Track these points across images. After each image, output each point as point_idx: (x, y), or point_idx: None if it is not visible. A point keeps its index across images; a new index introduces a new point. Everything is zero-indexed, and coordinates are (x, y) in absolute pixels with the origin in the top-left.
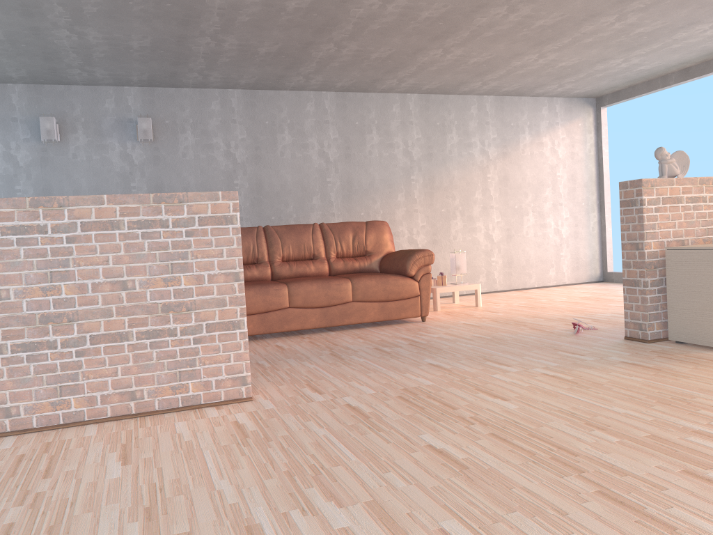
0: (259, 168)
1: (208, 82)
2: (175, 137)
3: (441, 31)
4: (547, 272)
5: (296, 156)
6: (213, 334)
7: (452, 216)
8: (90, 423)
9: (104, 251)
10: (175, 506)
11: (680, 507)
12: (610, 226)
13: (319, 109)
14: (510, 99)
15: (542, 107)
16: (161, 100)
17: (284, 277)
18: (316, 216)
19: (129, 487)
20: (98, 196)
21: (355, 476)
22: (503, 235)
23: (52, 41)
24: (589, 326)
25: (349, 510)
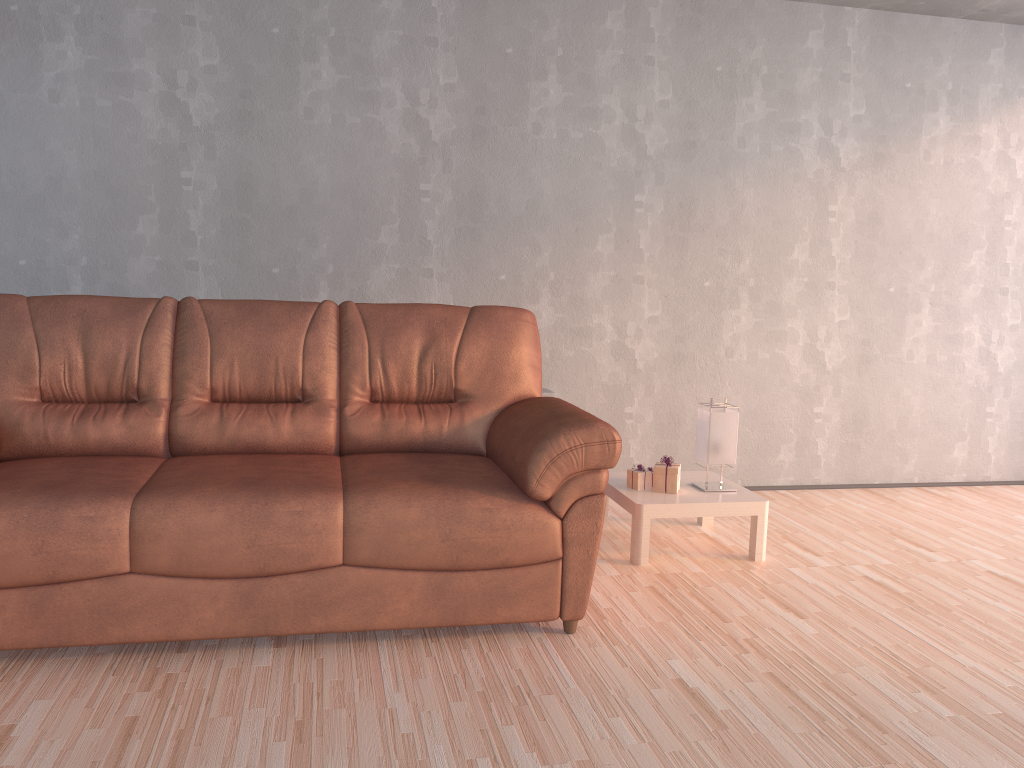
0: (248, 144)
1: None
2: (34, 50)
3: None
4: (948, 449)
5: (347, 122)
6: None
7: (728, 299)
8: None
9: None
10: None
11: None
12: None
13: (414, 8)
14: (912, 21)
15: (989, 49)
16: None
17: (200, 450)
18: (385, 275)
19: None
20: None
21: None
22: (851, 356)
23: None
24: None
25: None
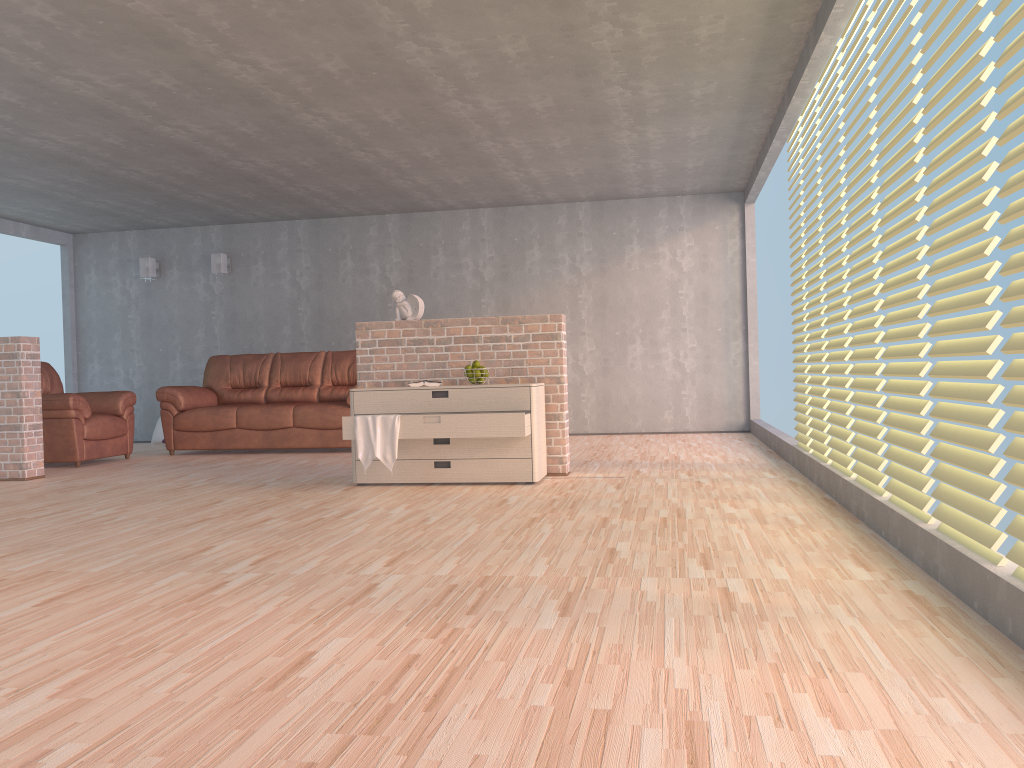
0: (321, 294)
1: (266, 217)
2: (249, 268)
3: (355, 170)
4: (661, 414)
5: (358, 281)
6: (3, 432)
7: None
8: None
9: None
10: None
11: None
12: (756, 359)
13: (382, 233)
14: (613, 203)
15: (658, 210)
16: (238, 235)
17: (274, 401)
18: None
19: None
20: None
21: None
22: (598, 367)
23: (93, 207)
24: None
25: None
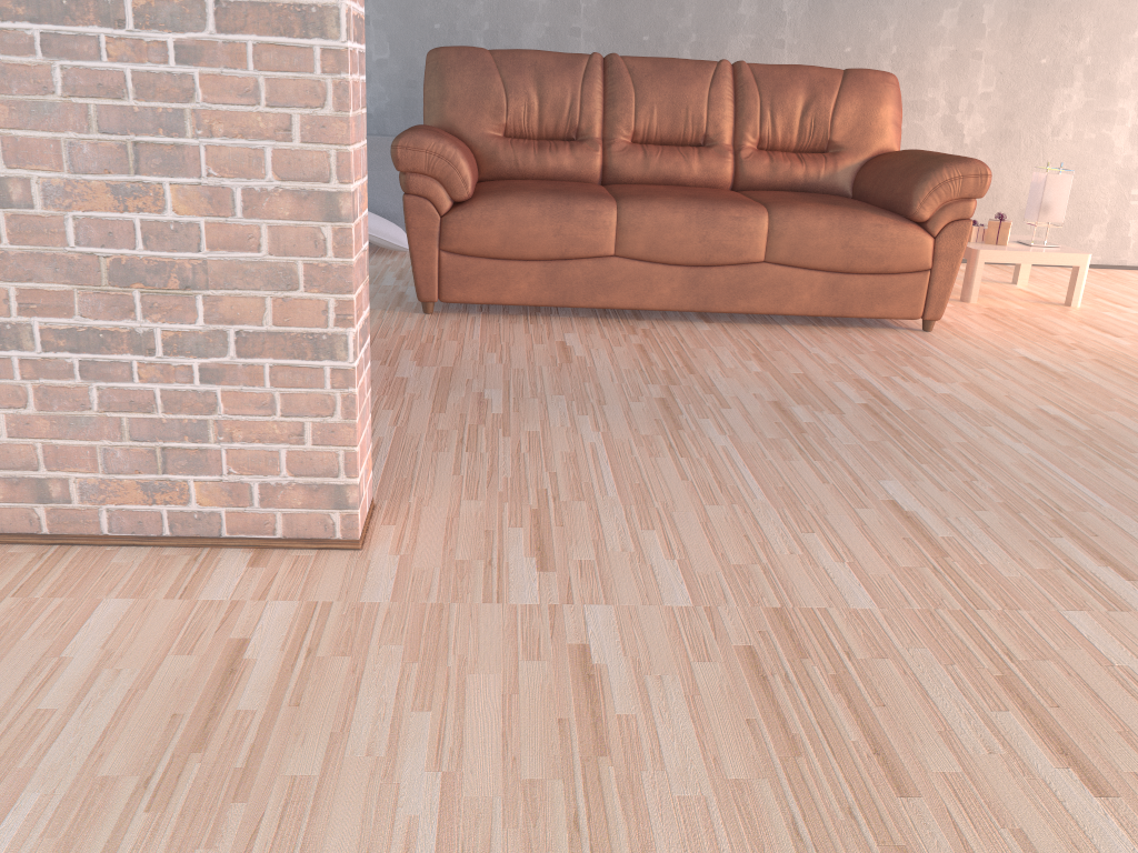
0: None
1: None
2: None
3: None
4: None
5: None
6: (257, 364)
7: (1062, 78)
8: None
9: None
10: None
11: None
12: None
13: None
14: None
15: None
16: None
17: (628, 180)
18: (741, 46)
19: None
20: None
21: None
22: None
23: None
24: None
25: None
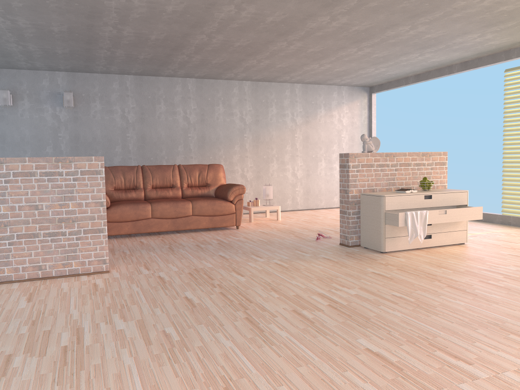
0: (143, 126)
1: (110, 71)
2: (88, 105)
3: (251, 52)
4: (332, 198)
5: (168, 119)
6: (87, 235)
7: (270, 160)
8: (16, 282)
9: (26, 188)
10: (47, 320)
11: (274, 324)
12: None
13: (184, 89)
14: (312, 86)
15: (333, 92)
16: (80, 81)
17: (152, 198)
18: (180, 158)
19: (28, 312)
20: (23, 158)
21: (140, 309)
22: (304, 174)
23: (6, 48)
24: (327, 236)
25: (128, 323)
